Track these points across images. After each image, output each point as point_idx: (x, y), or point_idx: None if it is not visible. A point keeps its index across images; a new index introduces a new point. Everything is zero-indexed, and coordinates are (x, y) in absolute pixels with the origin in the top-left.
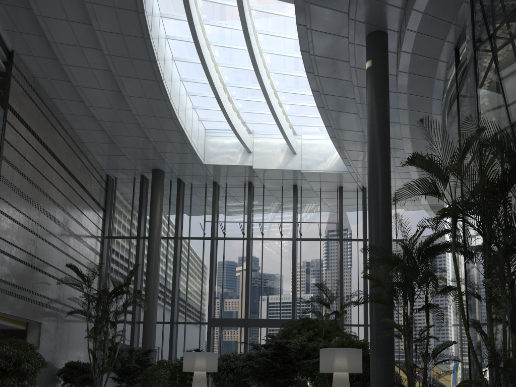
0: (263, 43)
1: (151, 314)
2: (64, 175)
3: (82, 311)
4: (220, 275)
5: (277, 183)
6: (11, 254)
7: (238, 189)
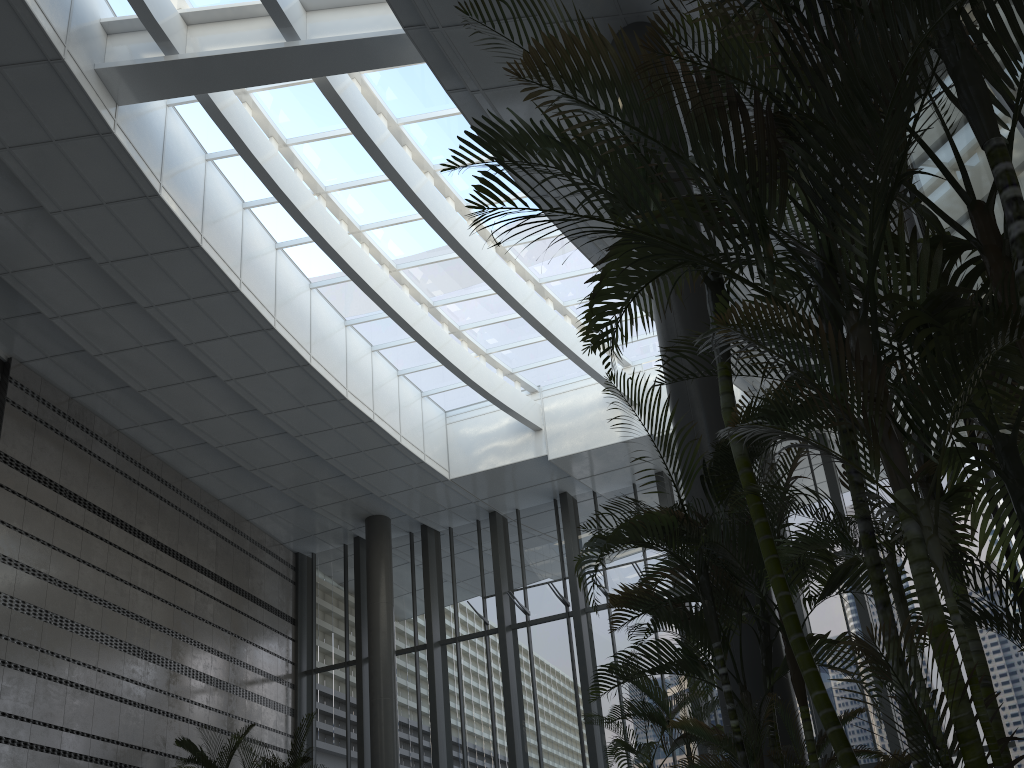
0: (462, 188)
1: None
2: (168, 565)
3: None
4: (529, 706)
5: (618, 478)
6: (18, 738)
7: (543, 513)
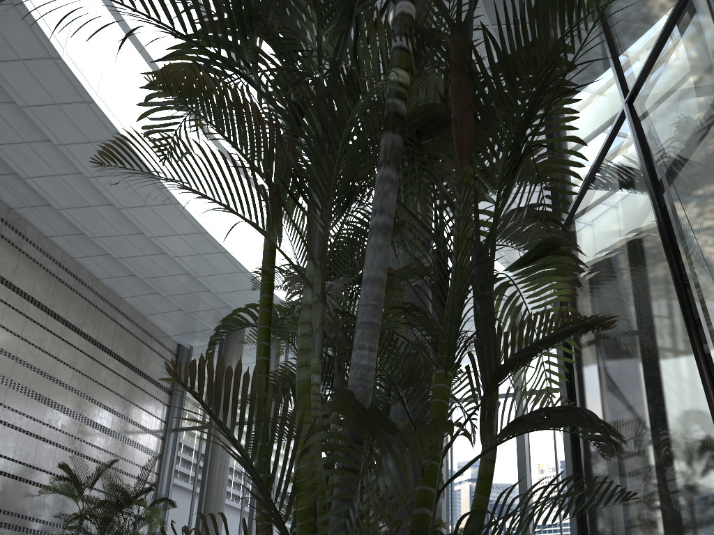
0: None
1: None
2: (73, 339)
3: None
4: None
5: None
6: None
7: None
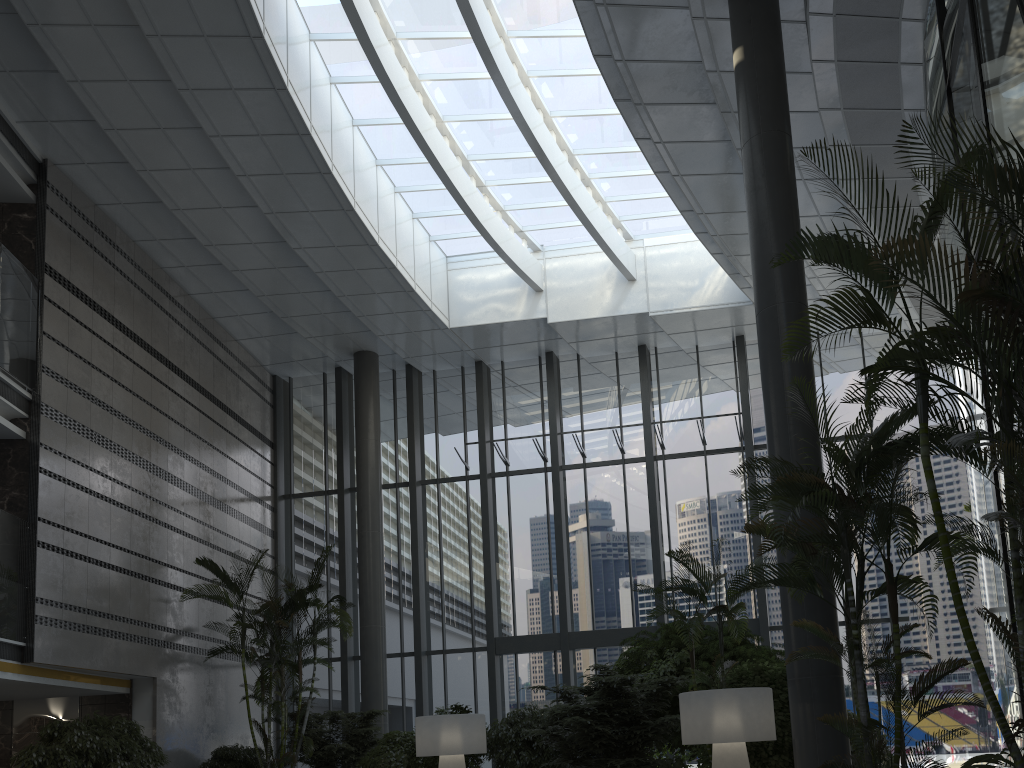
0: (528, 56)
1: (374, 641)
2: (178, 386)
3: (236, 648)
4: (505, 550)
5: (604, 346)
6: (79, 552)
7: (527, 369)
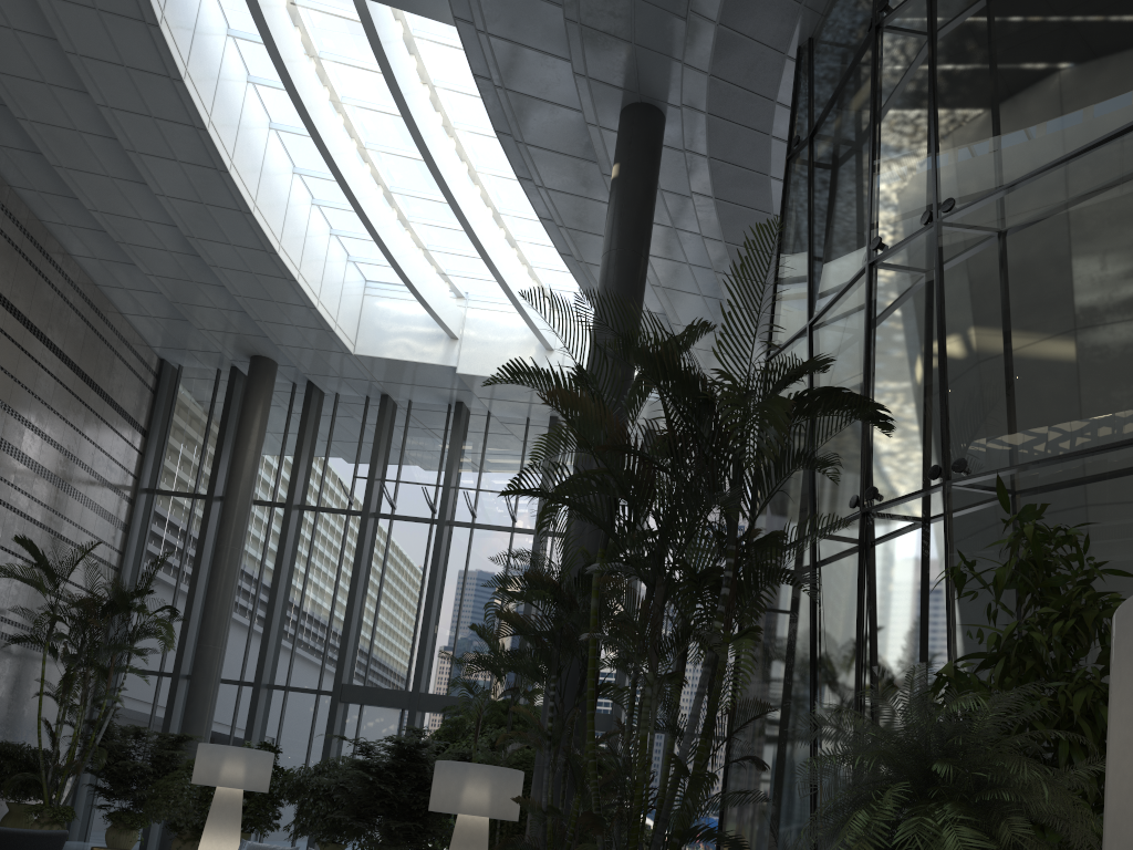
0: (455, 108)
1: (209, 662)
2: (35, 349)
3: (42, 639)
4: (373, 595)
5: (515, 409)
6: None
7: (435, 414)
